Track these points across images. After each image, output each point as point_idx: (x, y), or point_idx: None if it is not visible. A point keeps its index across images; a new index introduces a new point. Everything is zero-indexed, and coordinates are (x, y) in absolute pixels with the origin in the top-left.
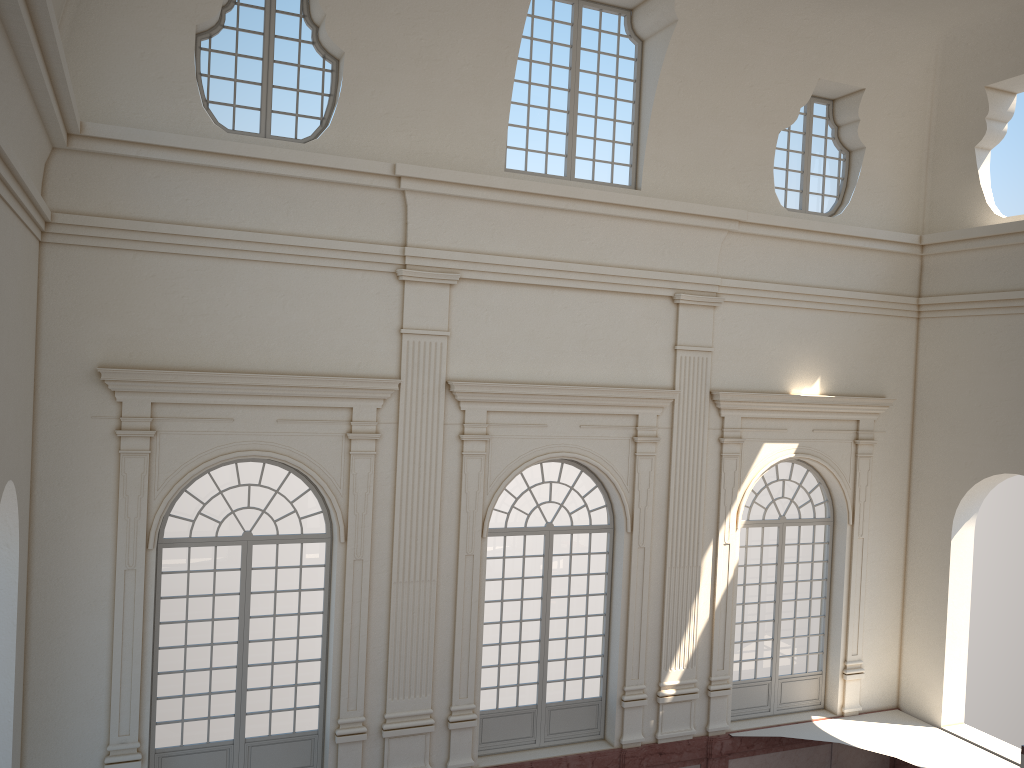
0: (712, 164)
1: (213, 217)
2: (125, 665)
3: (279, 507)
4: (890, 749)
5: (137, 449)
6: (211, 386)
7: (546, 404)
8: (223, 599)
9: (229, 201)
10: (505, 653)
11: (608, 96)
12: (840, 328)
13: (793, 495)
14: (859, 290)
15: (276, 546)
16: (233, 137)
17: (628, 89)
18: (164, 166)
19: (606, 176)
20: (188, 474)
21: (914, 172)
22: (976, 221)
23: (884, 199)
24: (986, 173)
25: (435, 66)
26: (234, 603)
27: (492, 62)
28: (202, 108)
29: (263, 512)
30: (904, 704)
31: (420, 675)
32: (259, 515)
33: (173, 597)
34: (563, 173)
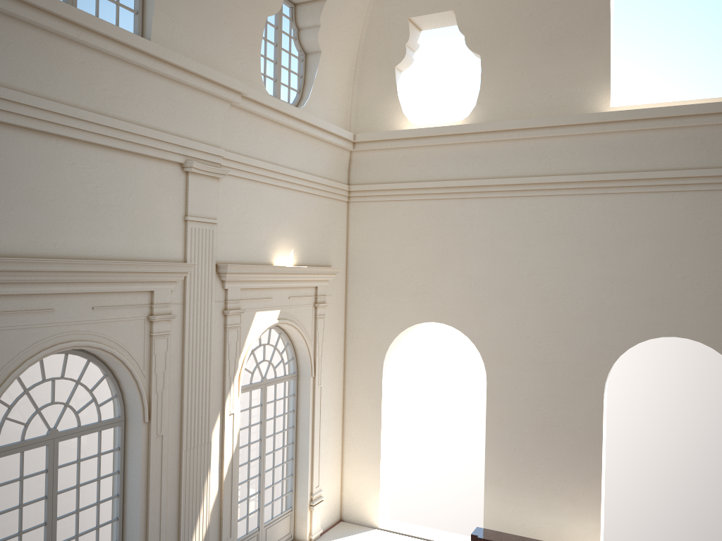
0: (214, 33)
1: None
2: None
3: None
4: None
5: None
6: None
7: (54, 283)
8: None
9: None
10: None
11: None
12: (305, 207)
13: (271, 357)
14: (315, 175)
15: None
16: None
17: None
18: None
19: (110, 17)
20: None
21: (347, 82)
22: (395, 126)
23: (329, 100)
24: (400, 89)
25: None
26: None
27: None
28: None
29: None
30: (346, 515)
31: None
32: None
33: None
34: None
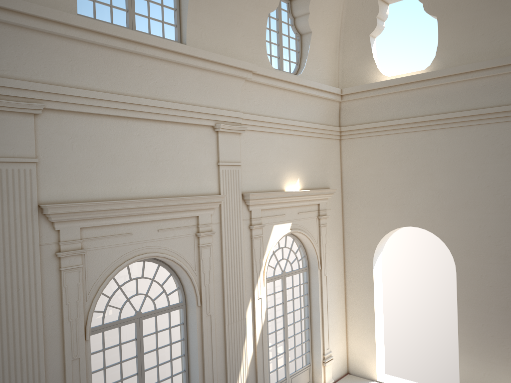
0: (231, 31)
1: None
2: None
3: None
4: None
5: None
6: None
7: (131, 216)
8: None
9: None
10: None
11: None
12: (306, 146)
13: (288, 256)
14: (313, 122)
15: None
16: None
17: None
18: None
19: (159, 32)
20: None
21: (334, 51)
22: (372, 80)
23: (321, 66)
24: (375, 51)
25: None
26: None
27: None
28: None
29: None
30: (352, 370)
31: None
32: None
33: None
34: (126, 25)
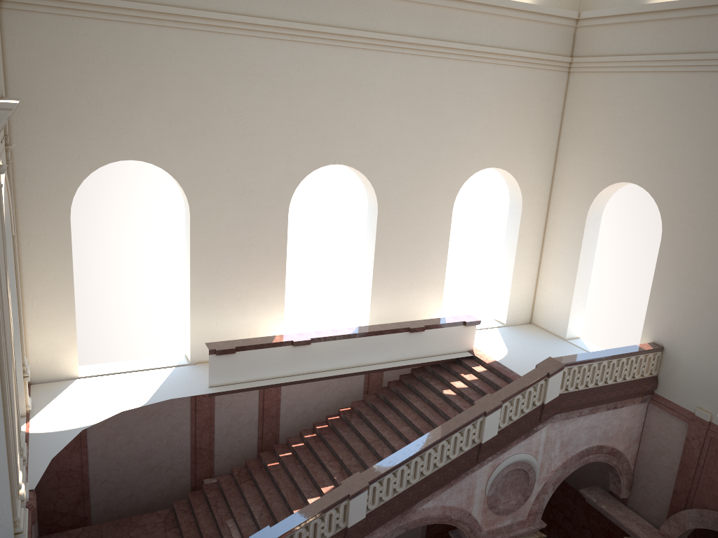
0: None
1: None
2: None
3: None
4: (107, 409)
5: None
6: None
7: None
8: None
9: None
10: None
11: None
12: None
13: None
14: None
15: None
16: None
17: None
18: None
19: None
20: None
21: None
22: None
23: None
24: None
25: None
26: None
27: None
28: None
29: None
30: (36, 377)
31: None
32: None
33: None
34: None
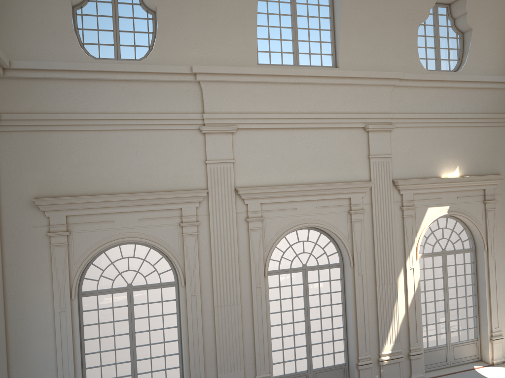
0: (380, 48)
1: (91, 108)
2: (64, 366)
3: (147, 268)
4: None
5: (60, 243)
6: (98, 203)
7: (295, 196)
8: (120, 323)
9: (100, 98)
10: (286, 342)
11: (314, 16)
12: (468, 136)
13: (449, 236)
14: (477, 113)
15: (146, 291)
16: (98, 61)
17: (326, 11)
18: (60, 81)
19: (318, 62)
20: (90, 254)
21: (503, 40)
22: None
23: (487, 58)
24: None
25: (210, 8)
26: (126, 325)
27: (243, 2)
28: (79, 47)
29: (137, 272)
30: None
31: (236, 359)
32: (135, 274)
33: (90, 324)
34: (292, 63)
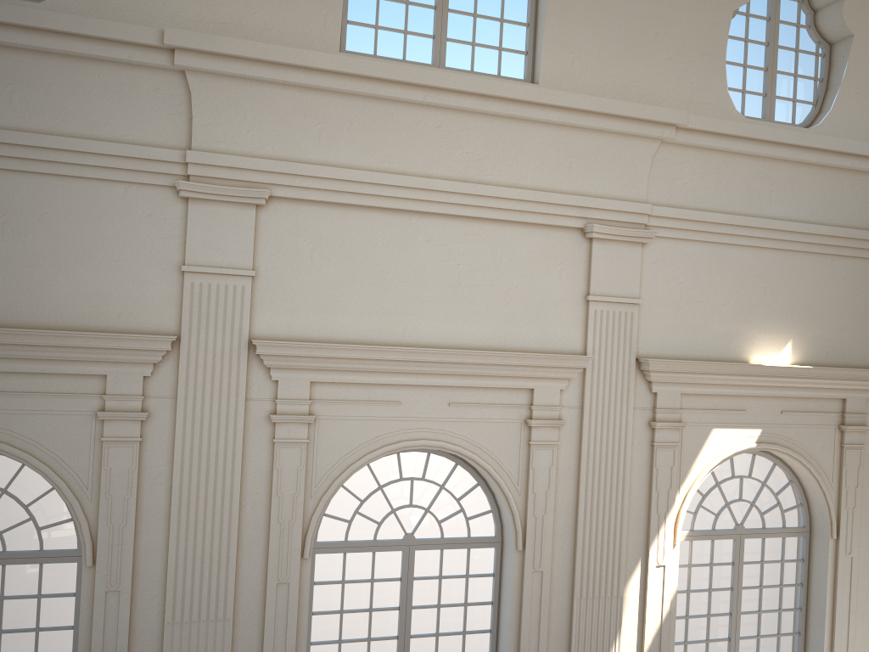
0: (640, 51)
1: None
2: None
3: (16, 511)
4: None
5: None
6: None
7: (398, 373)
8: None
9: None
10: None
11: None
12: (819, 276)
13: (755, 497)
14: (845, 226)
15: (1, 568)
16: None
17: None
18: None
19: (492, 67)
20: None
21: None
22: None
23: None
24: None
25: None
26: None
27: None
28: None
29: None
30: None
31: None
32: None
33: None
34: (430, 61)
